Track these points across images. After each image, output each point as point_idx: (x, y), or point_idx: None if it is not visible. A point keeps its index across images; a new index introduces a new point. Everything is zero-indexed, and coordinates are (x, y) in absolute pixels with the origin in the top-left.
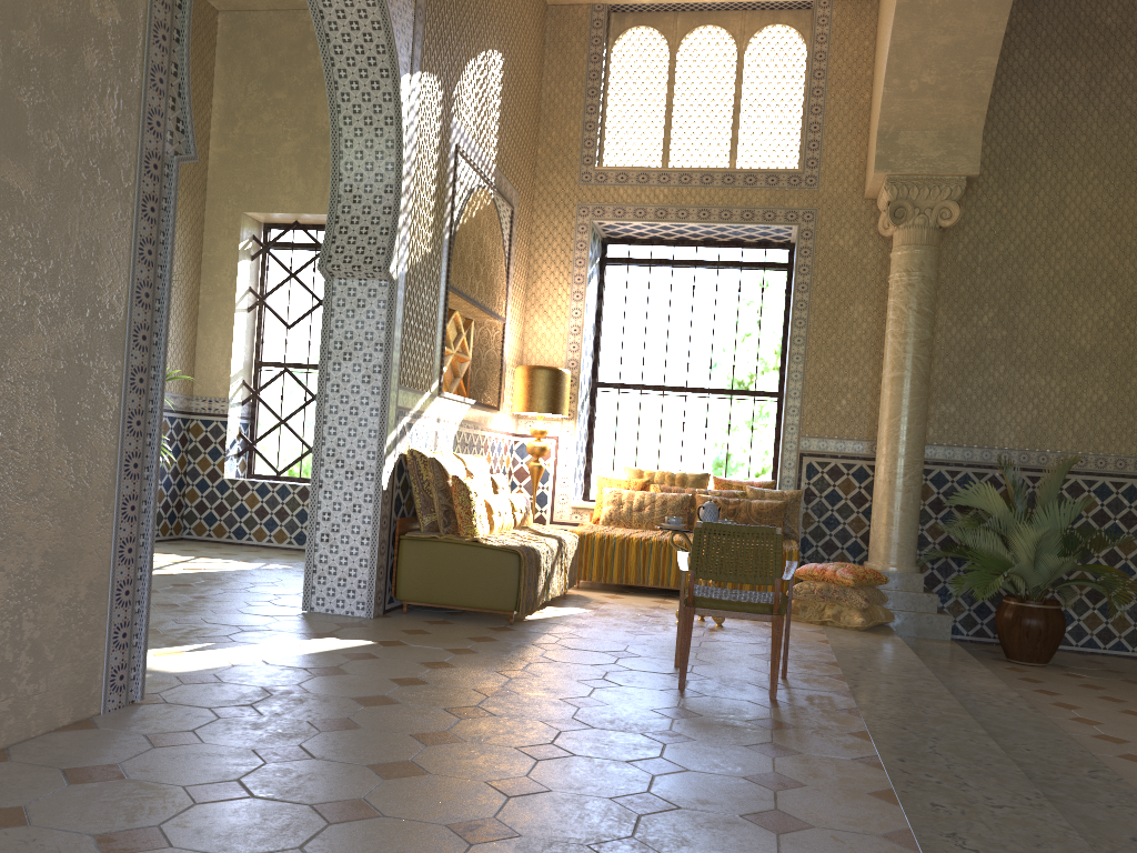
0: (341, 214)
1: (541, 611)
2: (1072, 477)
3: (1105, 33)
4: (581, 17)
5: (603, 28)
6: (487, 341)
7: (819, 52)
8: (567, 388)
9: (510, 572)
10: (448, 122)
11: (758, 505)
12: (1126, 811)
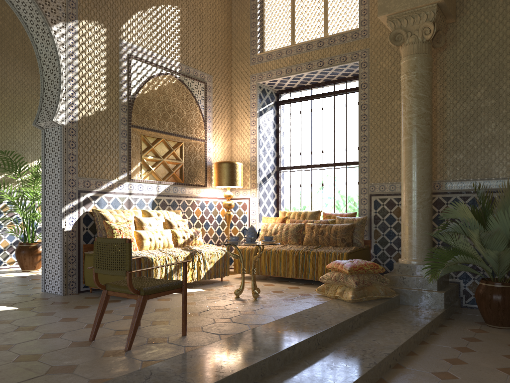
0: (44, 97)
1: None
2: None
3: None
4: None
5: None
6: (194, 152)
7: None
8: (238, 171)
9: None
10: (115, 43)
11: (335, 227)
12: None
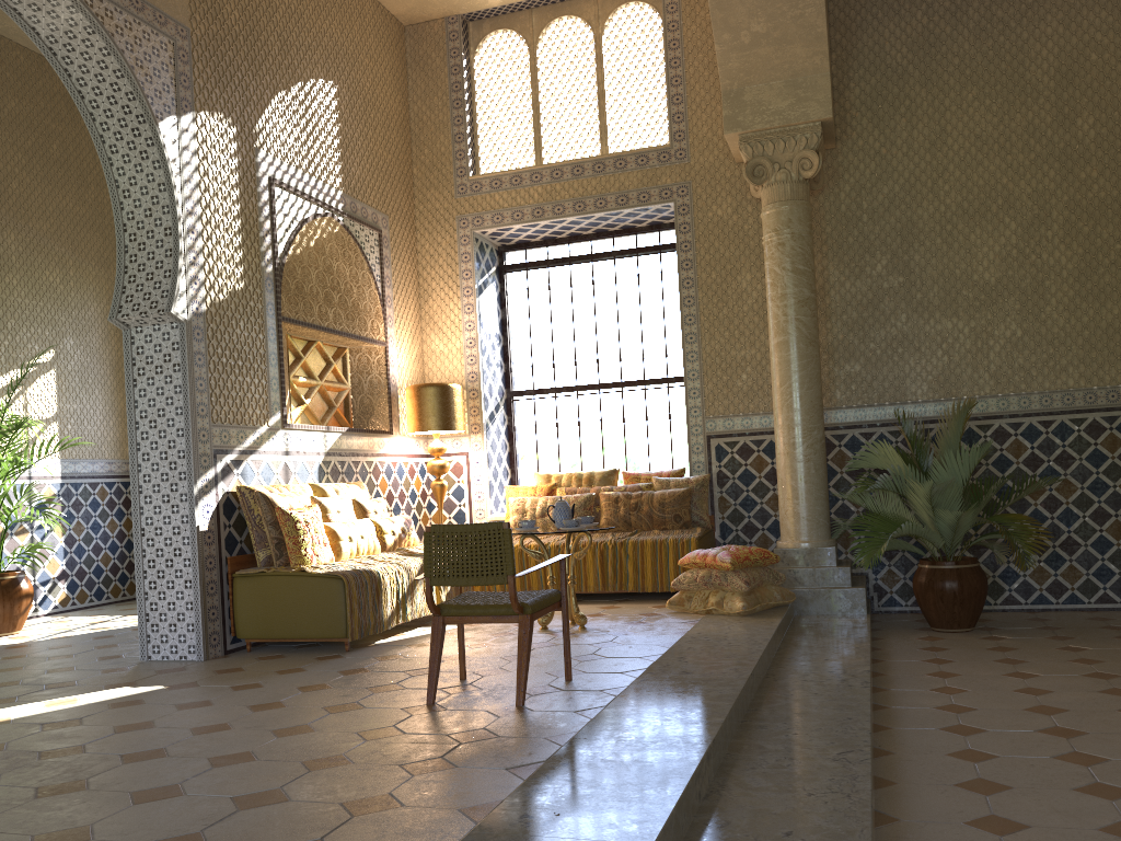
0: (129, 264)
1: (404, 633)
2: (995, 422)
3: None
4: (437, 32)
5: (459, 38)
6: (368, 366)
7: (672, 22)
8: (457, 402)
9: (336, 598)
10: (250, 157)
11: (661, 496)
12: (824, 798)
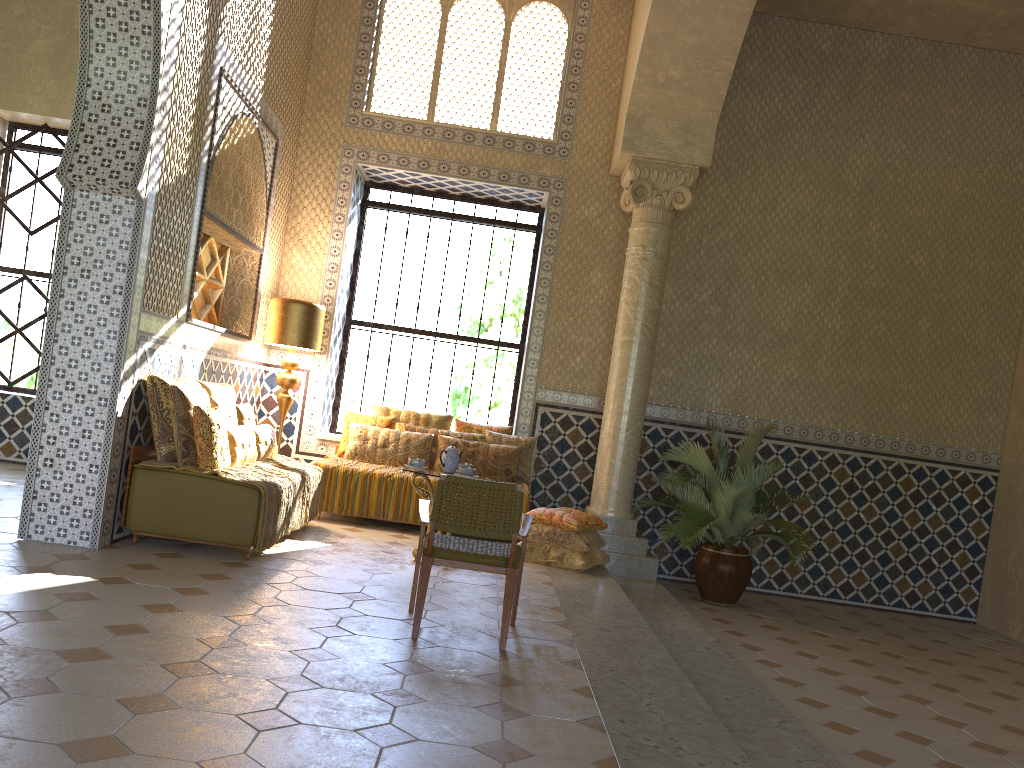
0: (87, 122)
1: (279, 544)
2: (764, 441)
3: (820, 57)
4: None
5: None
6: (243, 270)
7: (580, 34)
8: (321, 323)
9: (249, 508)
10: (213, 43)
11: (496, 449)
12: (813, 766)
